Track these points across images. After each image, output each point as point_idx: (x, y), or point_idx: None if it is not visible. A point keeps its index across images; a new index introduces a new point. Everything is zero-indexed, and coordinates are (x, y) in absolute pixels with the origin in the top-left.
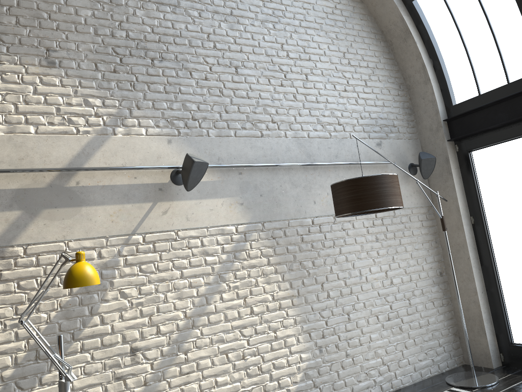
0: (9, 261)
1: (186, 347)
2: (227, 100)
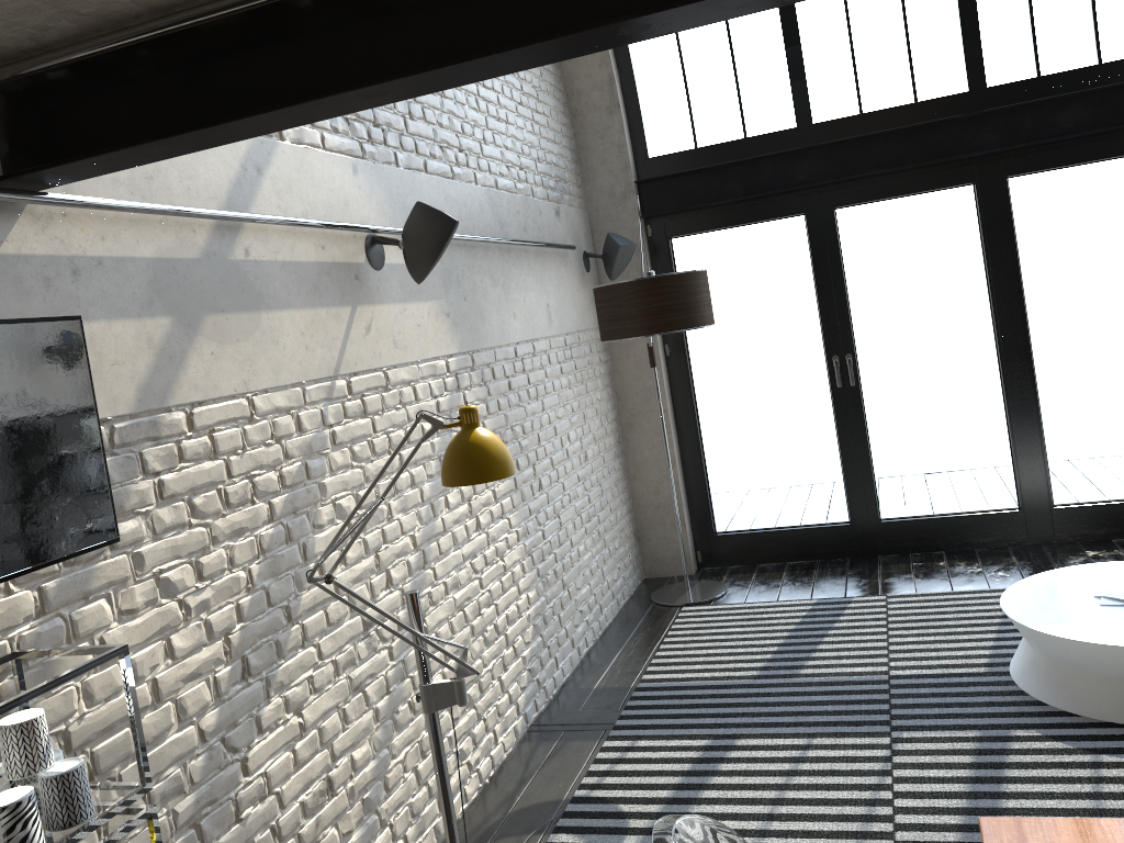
0: (171, 447)
1: (423, 606)
2: None
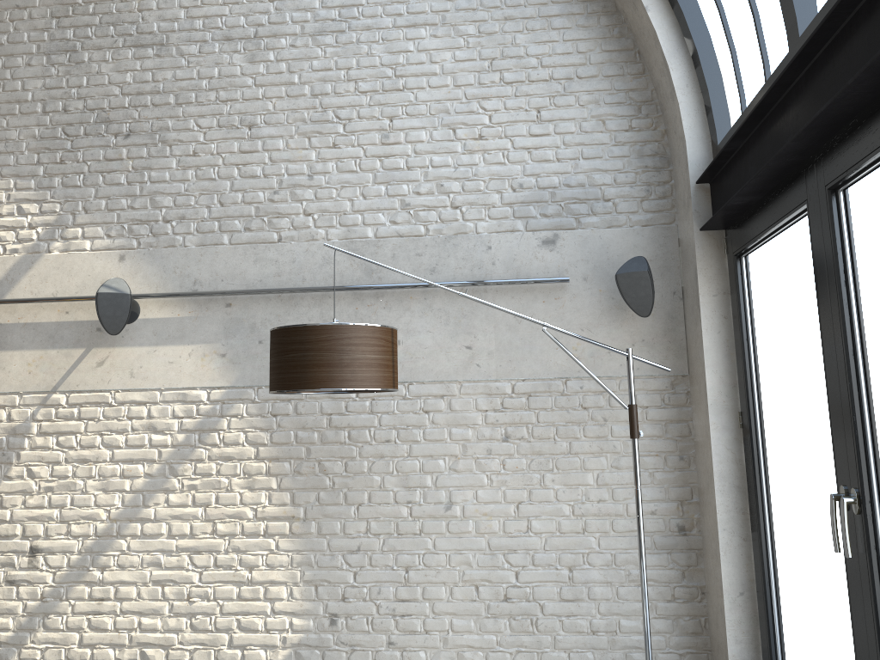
0: None
1: (102, 562)
2: (225, 184)
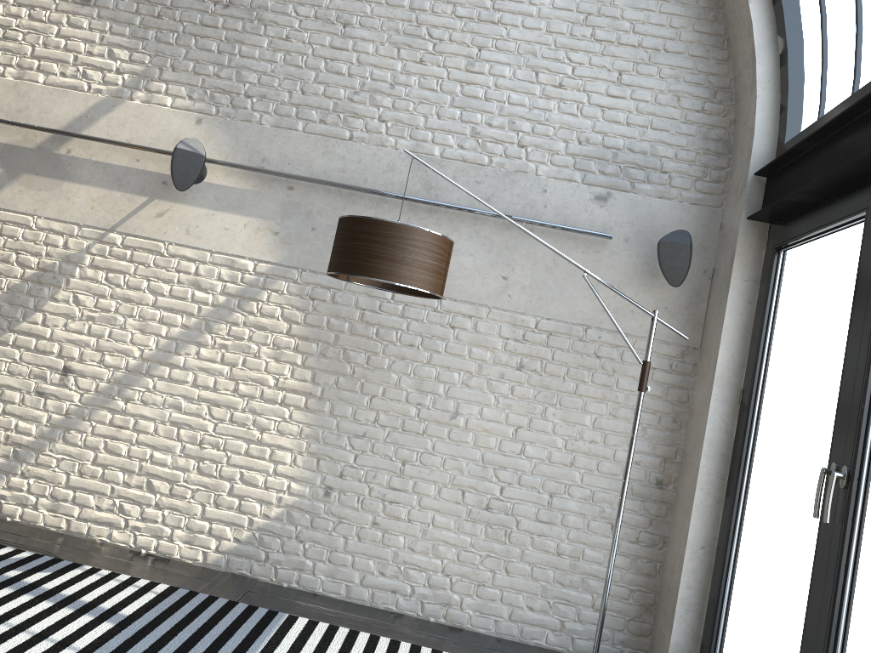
0: None
1: (128, 394)
2: (310, 74)
